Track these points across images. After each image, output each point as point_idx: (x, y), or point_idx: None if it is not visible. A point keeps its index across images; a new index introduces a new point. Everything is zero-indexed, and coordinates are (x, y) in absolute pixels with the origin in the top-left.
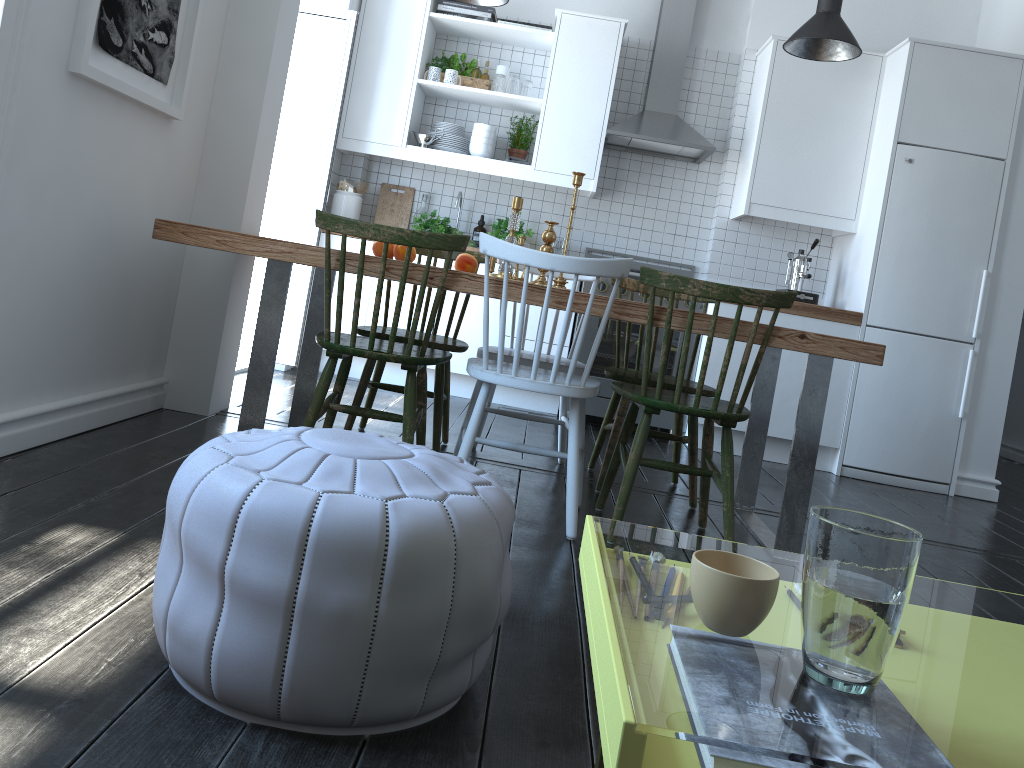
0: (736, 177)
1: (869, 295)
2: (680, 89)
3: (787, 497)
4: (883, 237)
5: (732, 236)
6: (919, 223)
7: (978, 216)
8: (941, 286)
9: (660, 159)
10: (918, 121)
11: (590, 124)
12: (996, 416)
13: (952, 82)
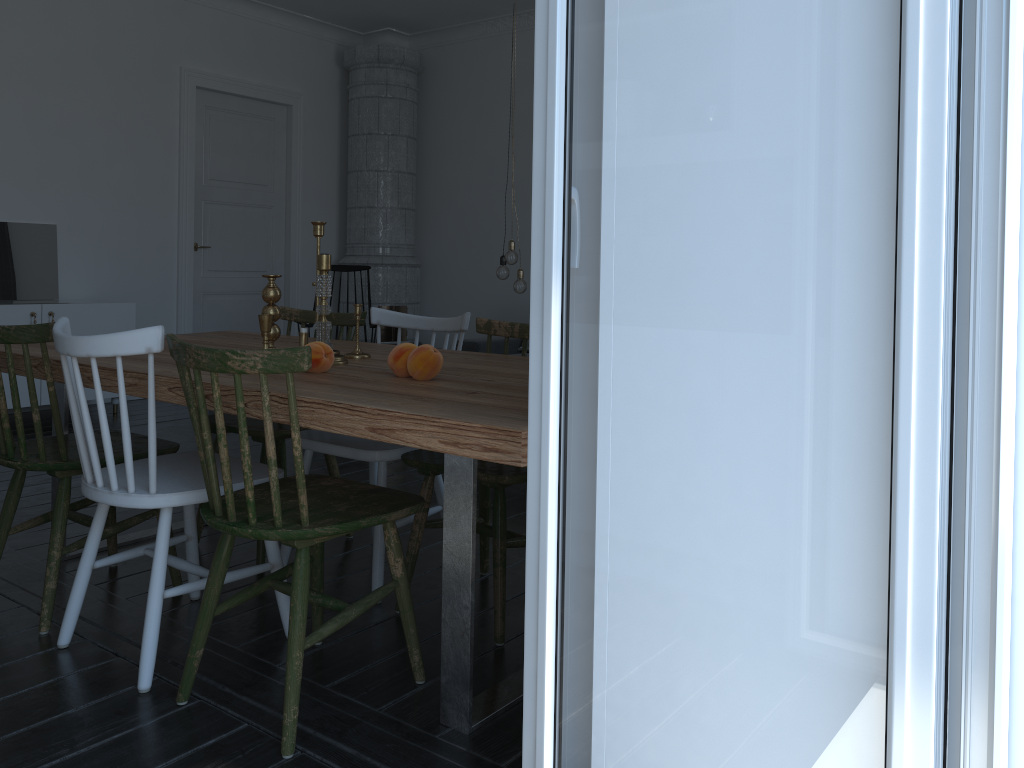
0: None
1: None
2: None
3: None
4: None
5: None
6: None
7: None
8: None
9: None
10: None
11: None
12: None
13: None
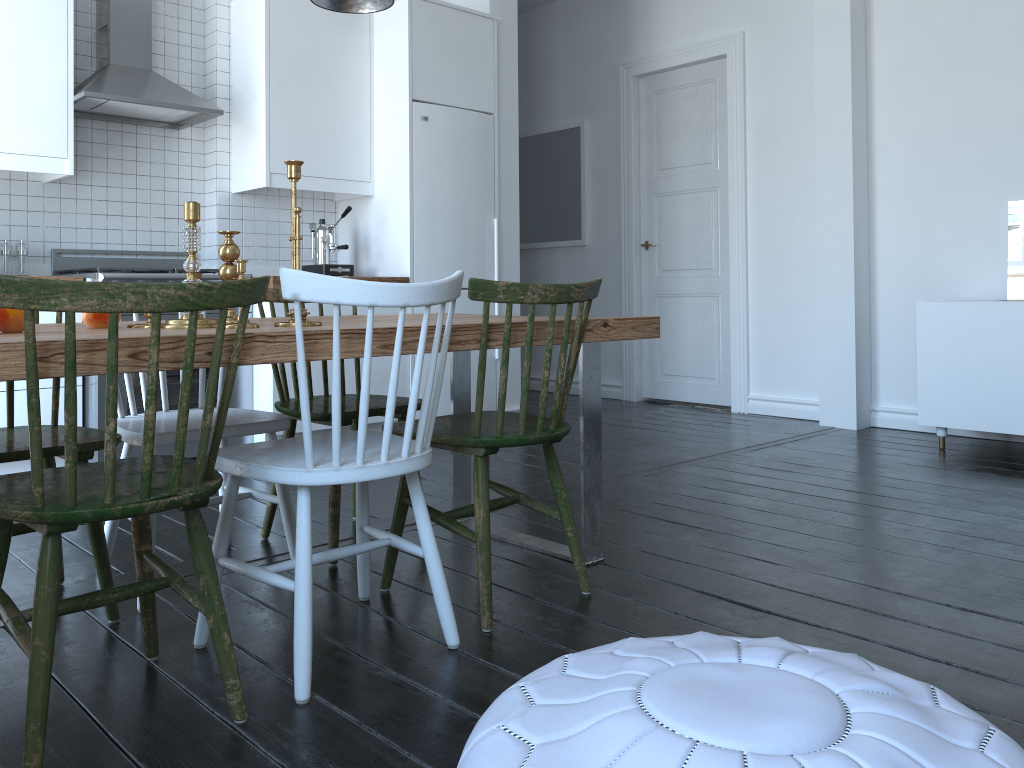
0: (230, 143)
1: (412, 258)
2: (151, 38)
3: (587, 495)
4: (415, 197)
5: (237, 212)
6: (442, 180)
7: (483, 169)
8: (467, 239)
9: (131, 126)
10: (426, 78)
11: (50, 83)
12: (515, 350)
13: (446, 39)
